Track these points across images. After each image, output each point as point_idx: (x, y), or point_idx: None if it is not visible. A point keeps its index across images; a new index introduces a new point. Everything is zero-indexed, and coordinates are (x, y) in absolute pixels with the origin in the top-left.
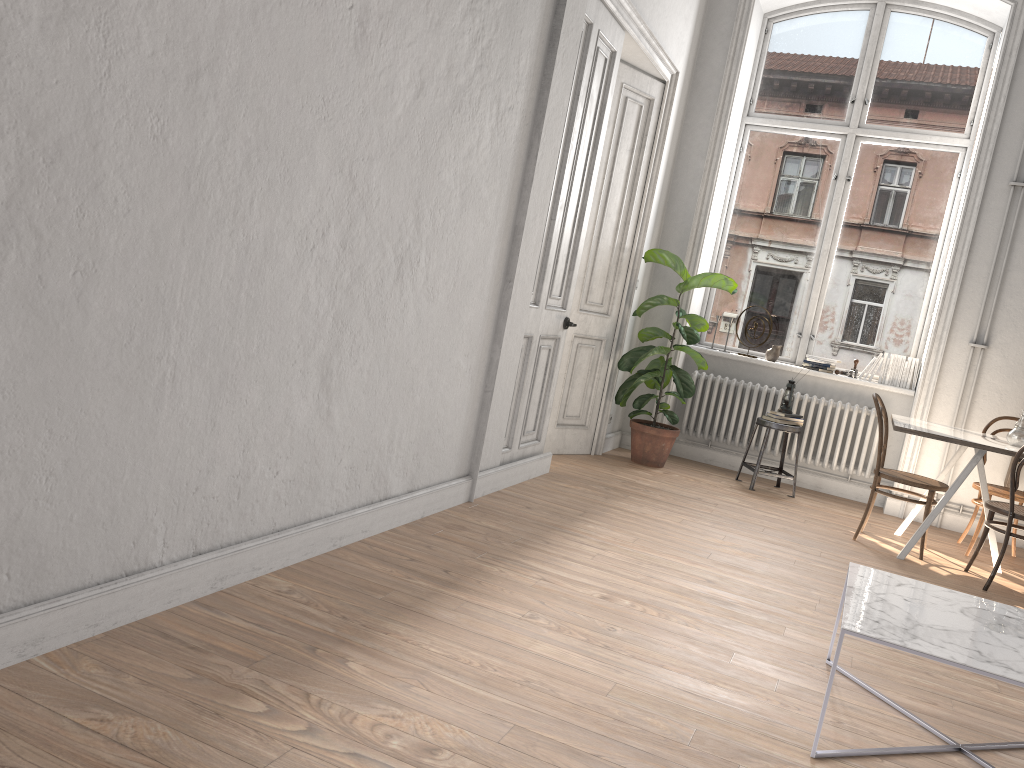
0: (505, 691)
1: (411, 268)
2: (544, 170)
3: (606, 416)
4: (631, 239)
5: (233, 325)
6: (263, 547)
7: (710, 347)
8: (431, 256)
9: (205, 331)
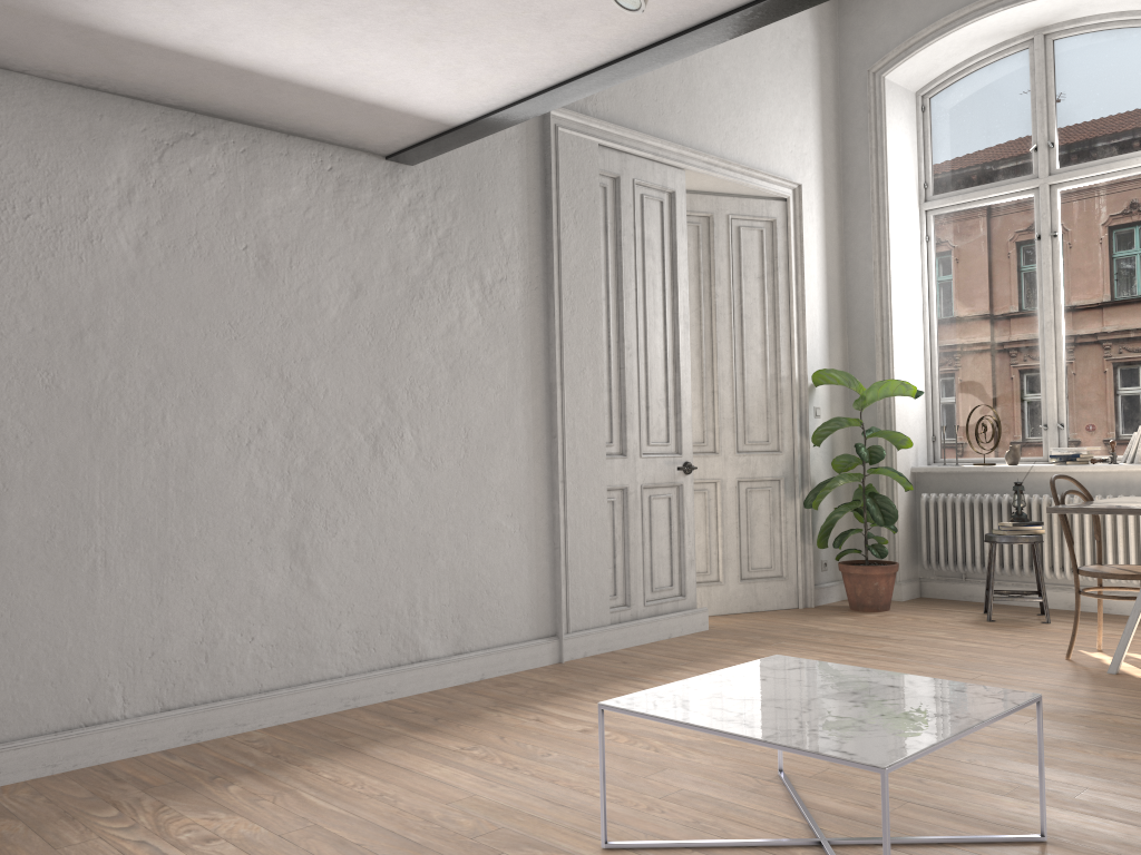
0: (346, 802)
1: (393, 443)
2: (582, 324)
3: (809, 562)
4: (788, 366)
5: (165, 516)
6: (245, 705)
7: (947, 464)
8: (420, 429)
9: (133, 523)
